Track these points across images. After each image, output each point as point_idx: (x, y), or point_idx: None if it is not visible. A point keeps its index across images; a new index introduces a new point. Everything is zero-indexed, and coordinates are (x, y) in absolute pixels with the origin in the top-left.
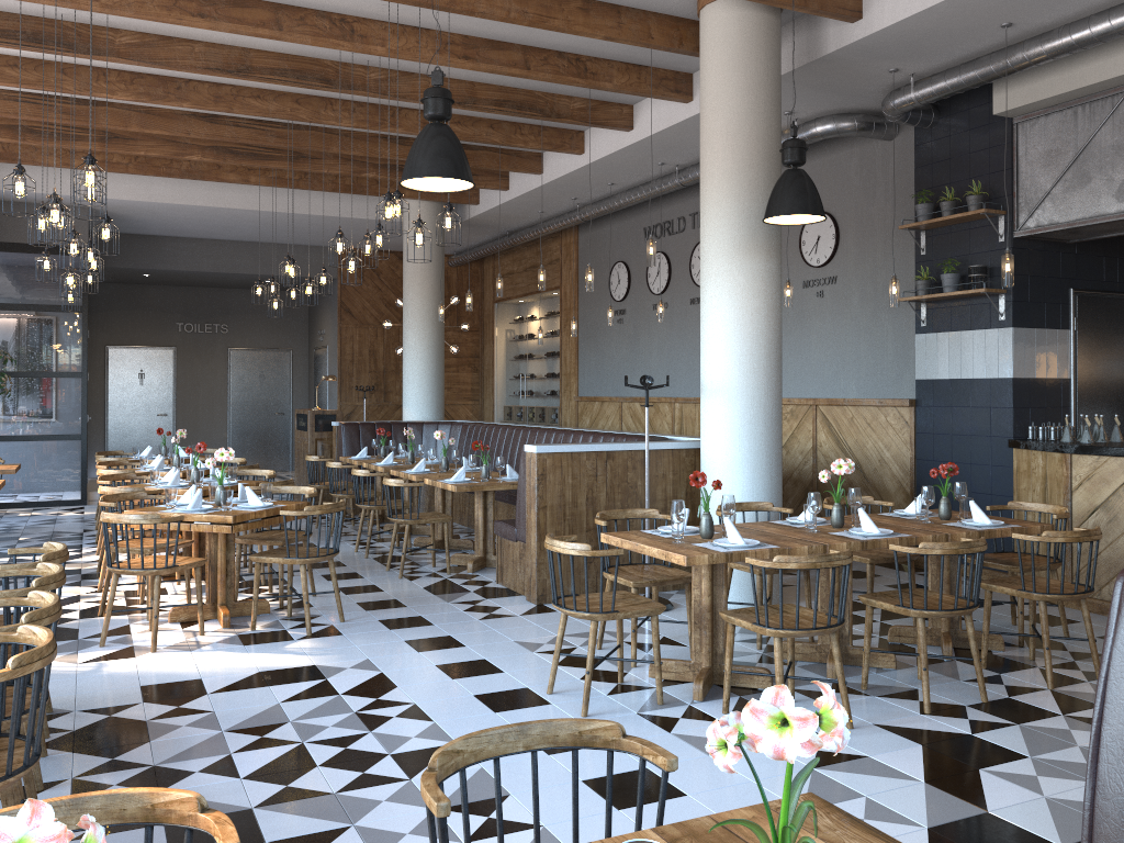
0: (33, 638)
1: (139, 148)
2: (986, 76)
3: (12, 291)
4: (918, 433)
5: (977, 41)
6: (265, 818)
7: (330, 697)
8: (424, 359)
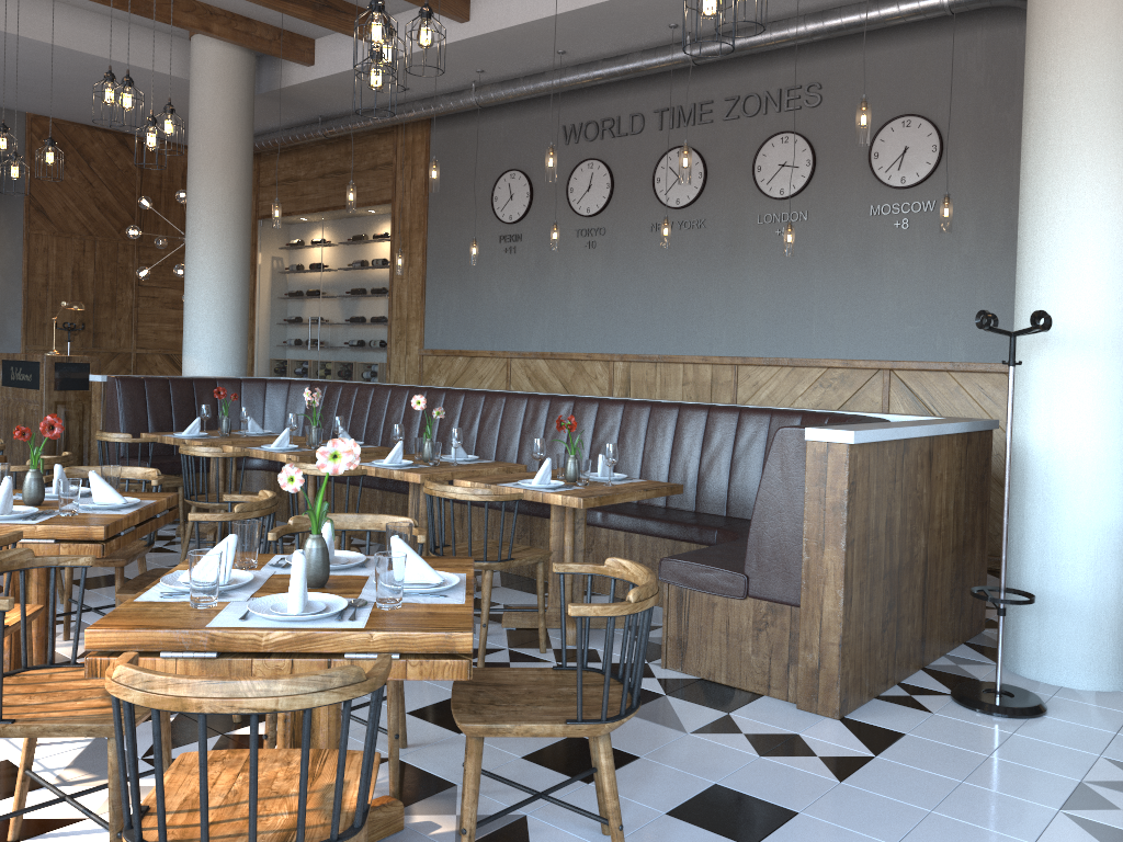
0: None
1: None
2: None
3: None
4: None
5: None
6: None
7: None
8: (225, 285)
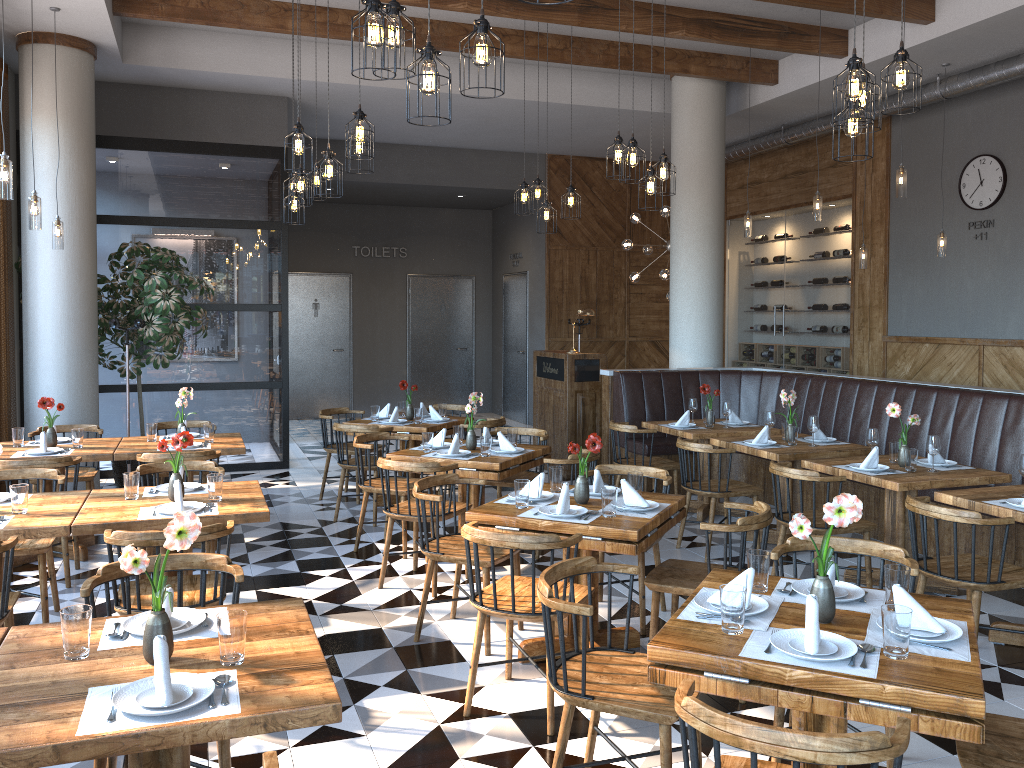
0: None
1: None
2: None
3: (200, 203)
4: None
5: None
6: None
7: None
8: (703, 288)
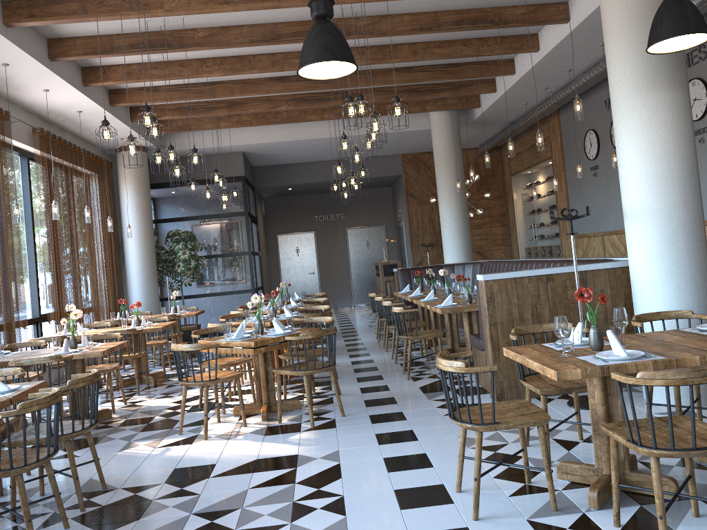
0: None
1: (250, 108)
2: None
3: (206, 207)
4: None
5: None
6: None
7: (286, 485)
8: (453, 220)
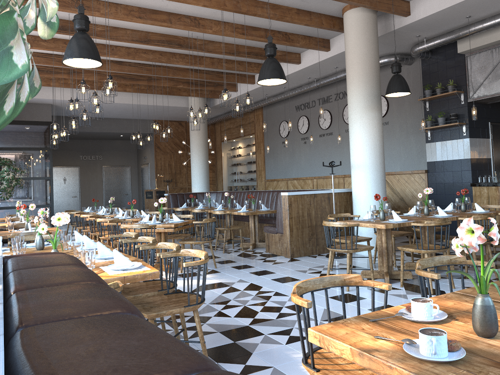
0: (189, 253)
1: (84, 76)
2: (458, 37)
3: (19, 142)
4: (429, 183)
5: (454, 23)
6: (256, 327)
7: (239, 291)
8: (201, 165)
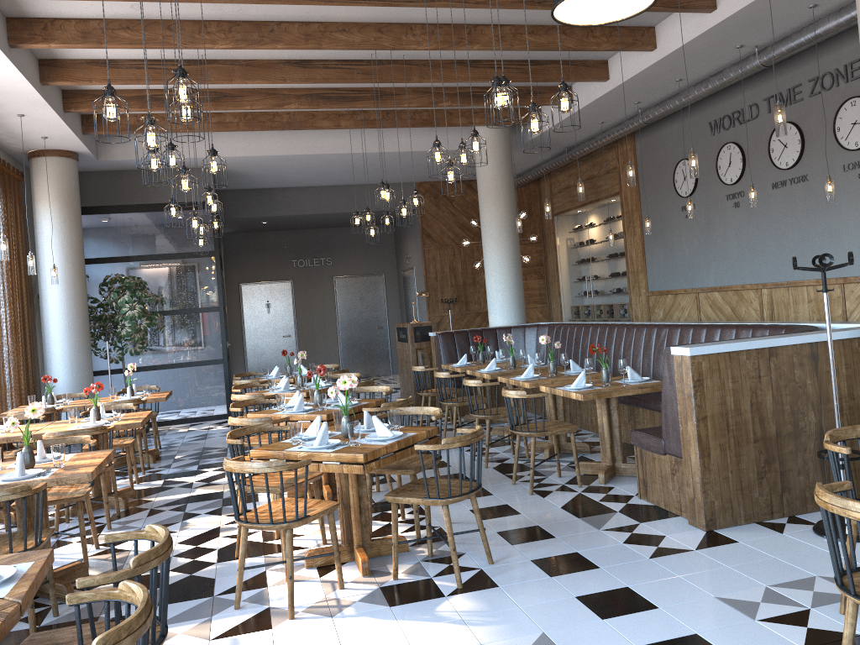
0: None
1: (245, 103)
2: None
3: (159, 244)
4: None
5: None
6: None
7: None
8: (504, 269)
